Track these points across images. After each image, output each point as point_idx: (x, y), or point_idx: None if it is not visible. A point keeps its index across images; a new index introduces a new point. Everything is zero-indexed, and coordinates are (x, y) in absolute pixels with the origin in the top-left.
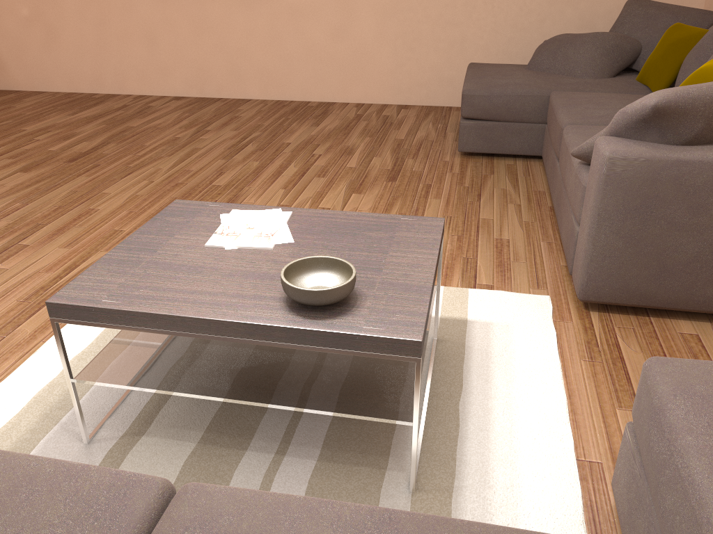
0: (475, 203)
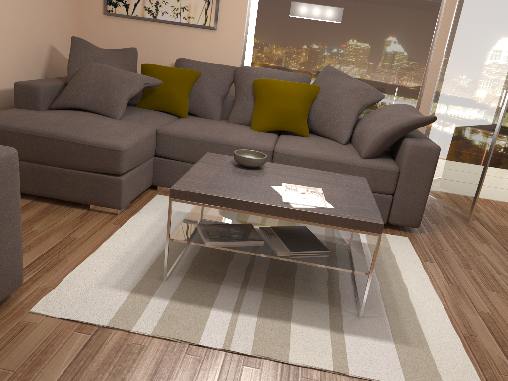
0: None
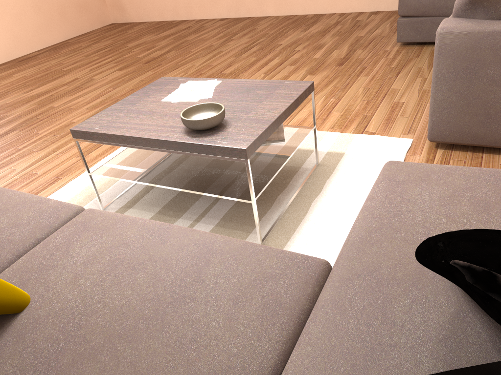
0: (392, 78)
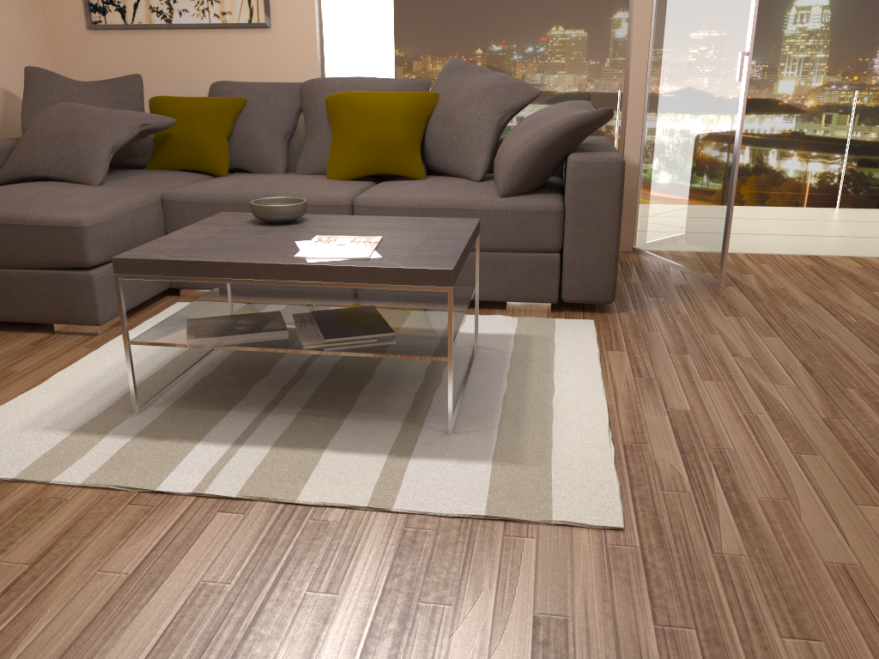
0: None
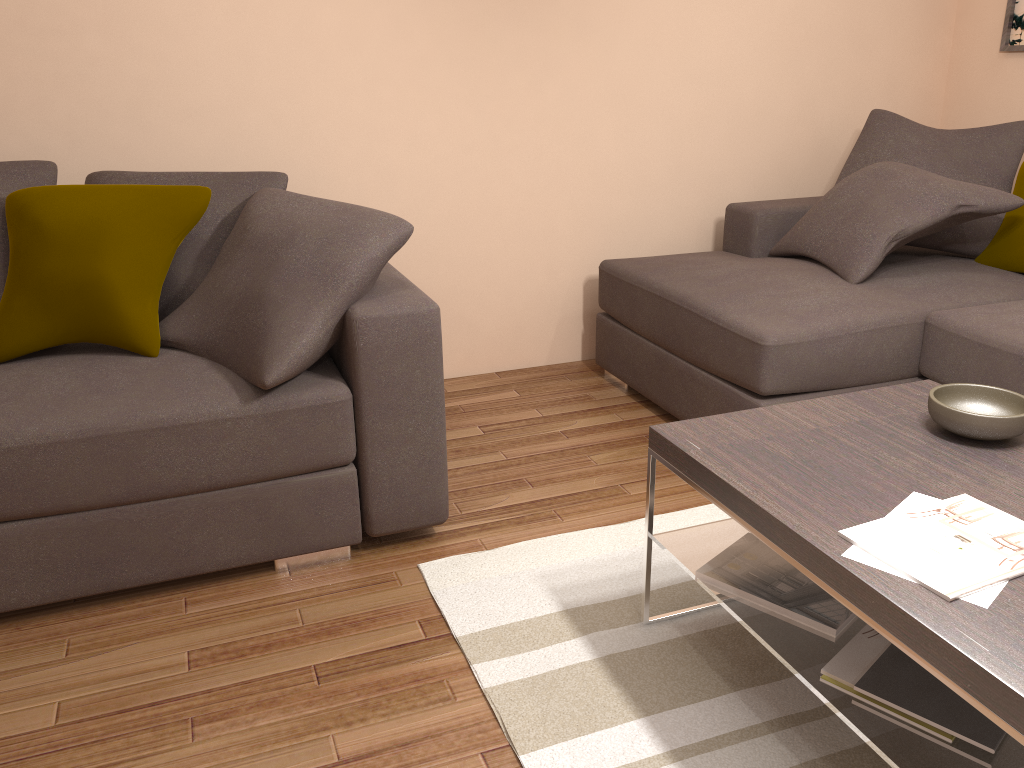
0: None
